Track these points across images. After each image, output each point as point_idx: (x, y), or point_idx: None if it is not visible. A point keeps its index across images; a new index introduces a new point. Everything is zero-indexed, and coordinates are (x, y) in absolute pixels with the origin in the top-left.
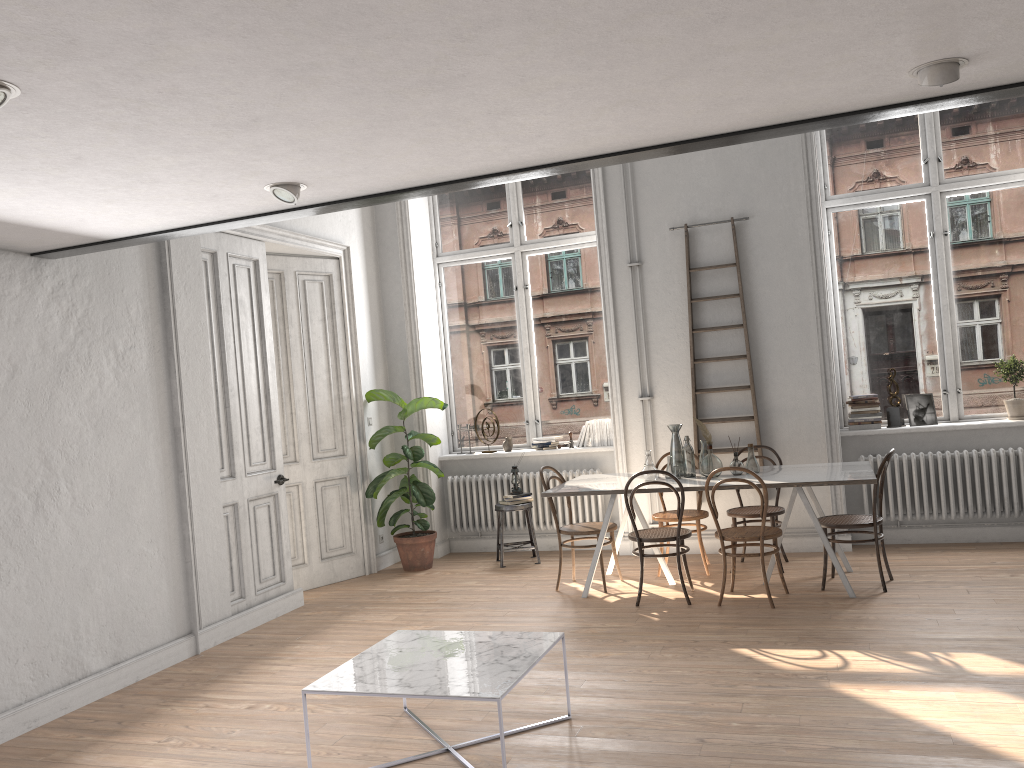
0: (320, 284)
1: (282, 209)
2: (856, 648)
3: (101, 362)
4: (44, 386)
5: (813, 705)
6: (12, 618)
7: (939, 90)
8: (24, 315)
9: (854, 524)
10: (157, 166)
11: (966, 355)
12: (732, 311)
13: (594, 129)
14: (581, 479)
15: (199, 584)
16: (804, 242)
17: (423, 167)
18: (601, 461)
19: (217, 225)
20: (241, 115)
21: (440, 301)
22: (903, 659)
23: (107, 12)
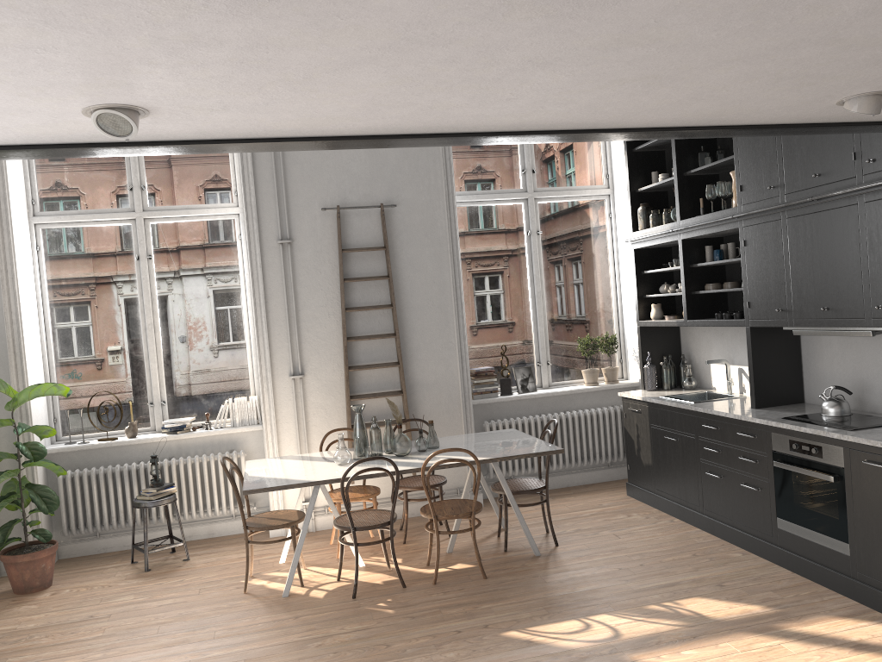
0: None
1: (52, 143)
2: (603, 611)
3: None
4: None
5: None
6: None
7: (817, 118)
8: None
9: (533, 489)
10: None
11: (553, 333)
12: (380, 292)
13: (563, 102)
14: (257, 467)
15: None
16: (443, 232)
17: (329, 115)
18: (242, 441)
19: None
20: None
21: (38, 268)
22: (652, 615)
23: None
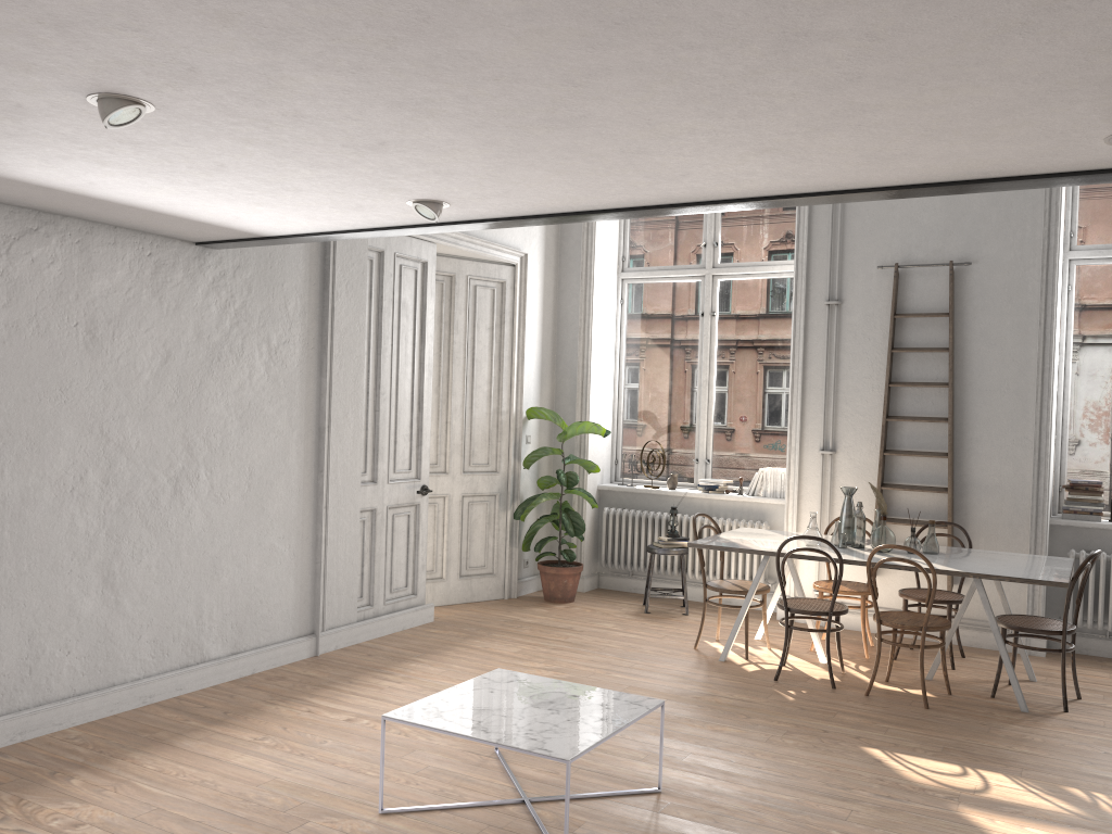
0: (492, 291)
1: (430, 223)
2: (1005, 772)
3: (253, 355)
4: (195, 374)
5: (930, 828)
6: (140, 595)
7: None
8: (183, 303)
9: (1038, 629)
10: (297, 177)
11: None
12: (938, 367)
13: (743, 173)
14: (739, 532)
15: (327, 586)
16: (1034, 297)
17: (566, 195)
18: (771, 514)
19: (367, 232)
20: (367, 138)
21: (620, 319)
22: (1056, 794)
23: (218, 46)
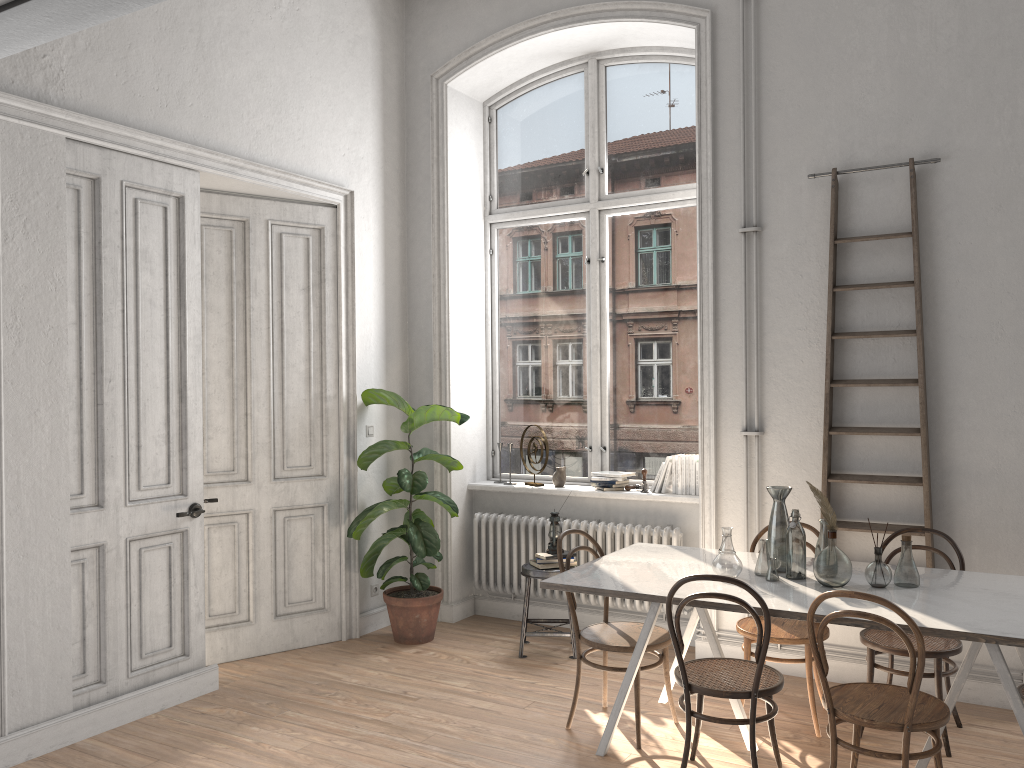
0: (305, 240)
1: None
2: None
3: None
4: None
5: None
6: None
7: None
8: None
9: None
10: None
11: None
12: (900, 308)
13: None
14: (628, 554)
15: (8, 668)
16: None
17: None
18: (684, 516)
19: None
20: None
21: (490, 274)
22: None
23: None
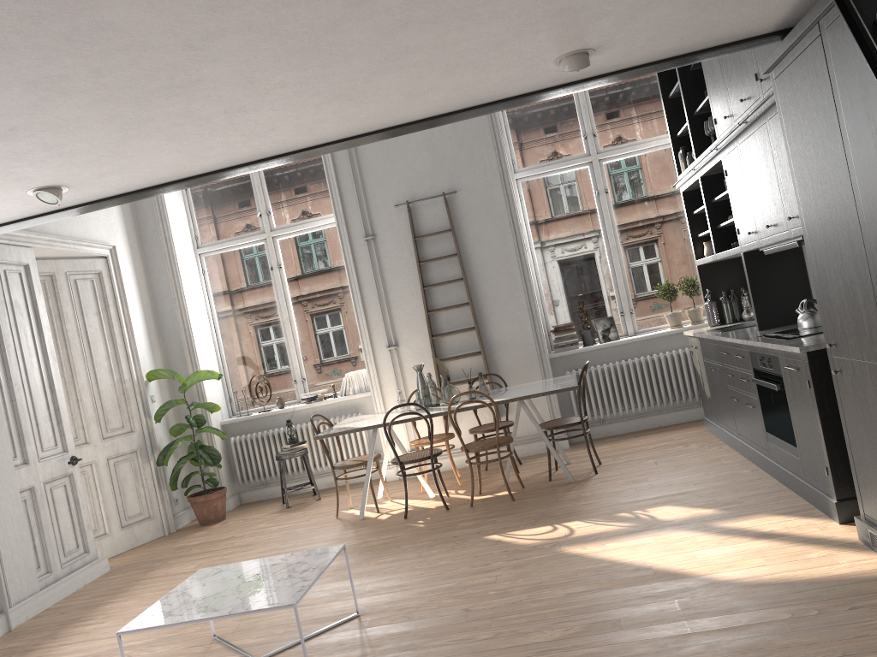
0: (91, 281)
1: (47, 211)
2: (578, 518)
3: None
4: None
5: (550, 566)
6: None
7: (578, 75)
8: None
9: (567, 424)
10: None
11: (633, 283)
12: (453, 268)
13: (317, 121)
14: (347, 421)
15: (4, 566)
16: (502, 207)
17: (174, 163)
18: (362, 405)
19: None
20: None
21: (205, 286)
22: (613, 520)
23: None
